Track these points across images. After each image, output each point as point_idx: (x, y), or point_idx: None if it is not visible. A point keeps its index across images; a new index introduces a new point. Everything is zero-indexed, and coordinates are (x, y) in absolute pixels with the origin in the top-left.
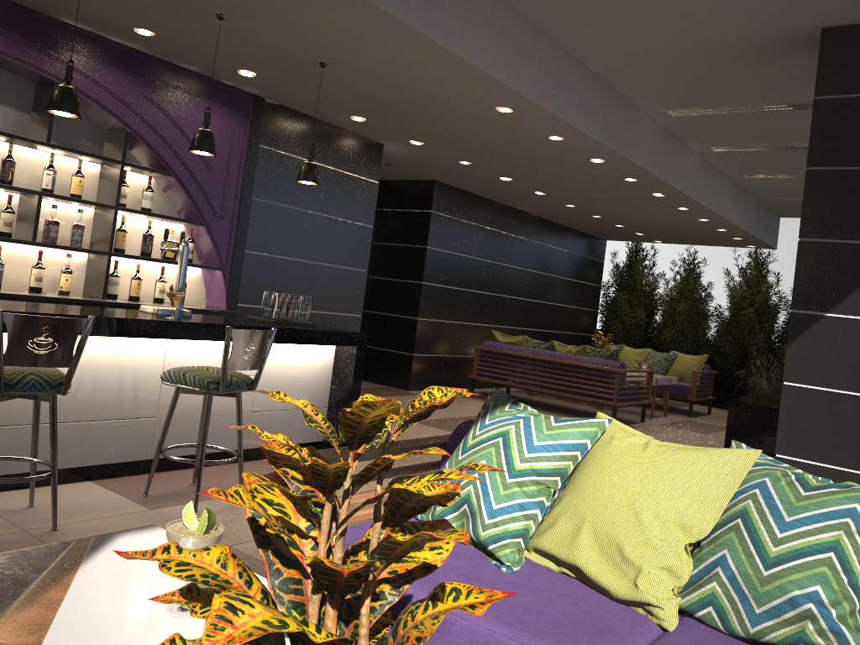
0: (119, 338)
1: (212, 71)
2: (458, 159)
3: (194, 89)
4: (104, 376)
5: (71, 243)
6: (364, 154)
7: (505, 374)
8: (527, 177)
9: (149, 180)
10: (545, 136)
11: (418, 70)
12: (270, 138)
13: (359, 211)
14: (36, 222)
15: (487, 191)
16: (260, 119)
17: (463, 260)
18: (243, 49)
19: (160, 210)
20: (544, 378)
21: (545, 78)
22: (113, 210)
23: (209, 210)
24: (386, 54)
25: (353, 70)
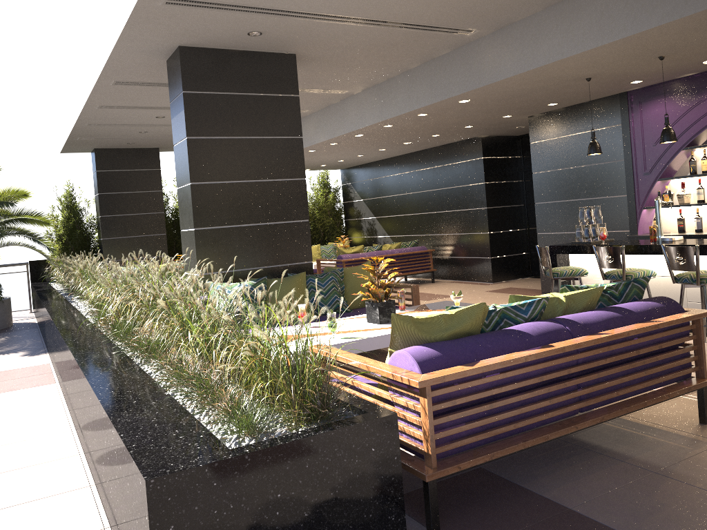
0: None
1: None
2: None
3: None
4: None
5: None
6: None
7: None
8: None
9: None
10: None
11: None
12: None
13: None
14: None
15: None
16: None
17: None
18: None
19: None
20: None
21: None
22: None
23: None
24: None
25: None
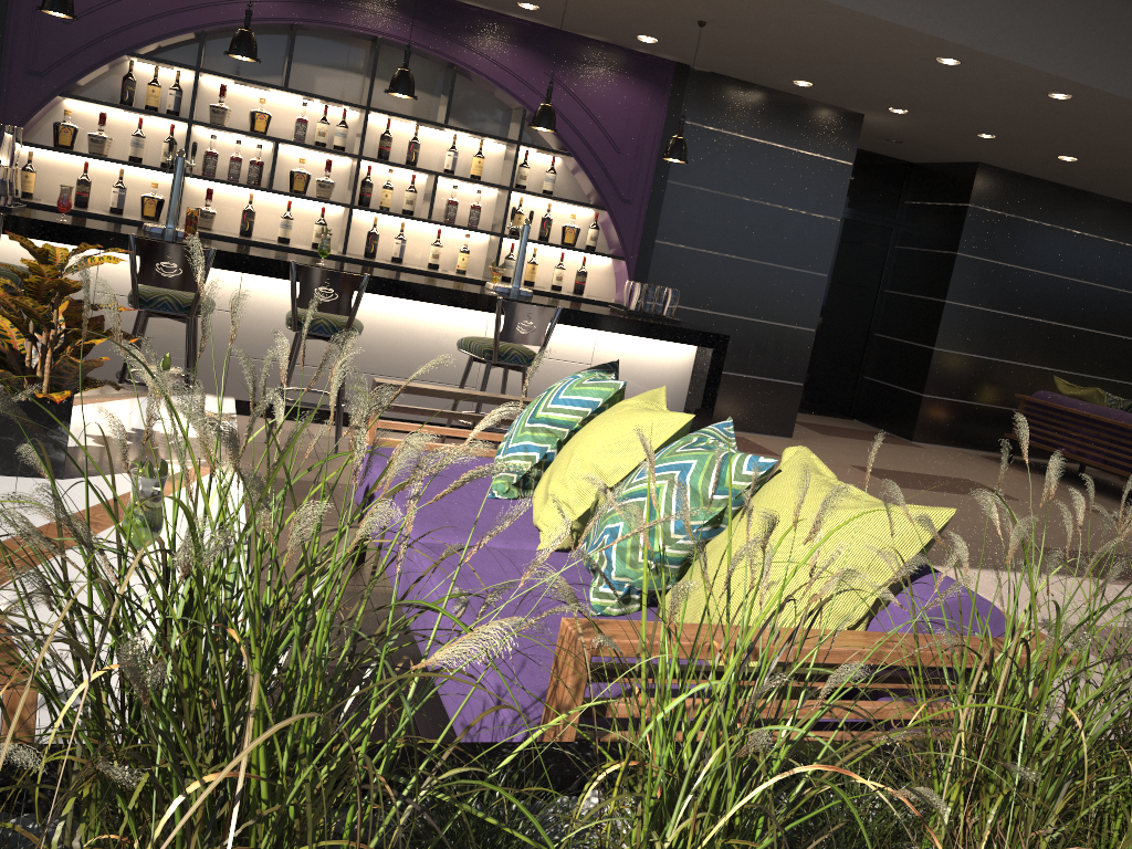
0: (440, 307)
1: (617, 40)
2: (973, 132)
3: (601, 61)
4: (424, 340)
5: (468, 223)
6: (831, 127)
7: (1056, 439)
8: (1094, 155)
9: (552, 161)
10: (1044, 94)
11: (800, 20)
12: (694, 112)
13: (818, 200)
14: (432, 201)
15: (1064, 177)
16: (682, 90)
17: (1022, 276)
18: (619, 14)
19: (567, 193)
20: (1110, 450)
21: (998, 14)
22: (507, 191)
23: (613, 194)
24: (749, 5)
25: (738, 26)
